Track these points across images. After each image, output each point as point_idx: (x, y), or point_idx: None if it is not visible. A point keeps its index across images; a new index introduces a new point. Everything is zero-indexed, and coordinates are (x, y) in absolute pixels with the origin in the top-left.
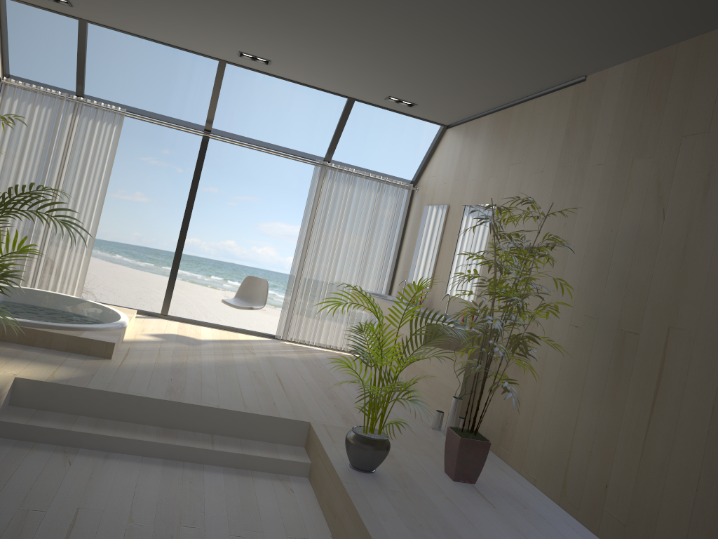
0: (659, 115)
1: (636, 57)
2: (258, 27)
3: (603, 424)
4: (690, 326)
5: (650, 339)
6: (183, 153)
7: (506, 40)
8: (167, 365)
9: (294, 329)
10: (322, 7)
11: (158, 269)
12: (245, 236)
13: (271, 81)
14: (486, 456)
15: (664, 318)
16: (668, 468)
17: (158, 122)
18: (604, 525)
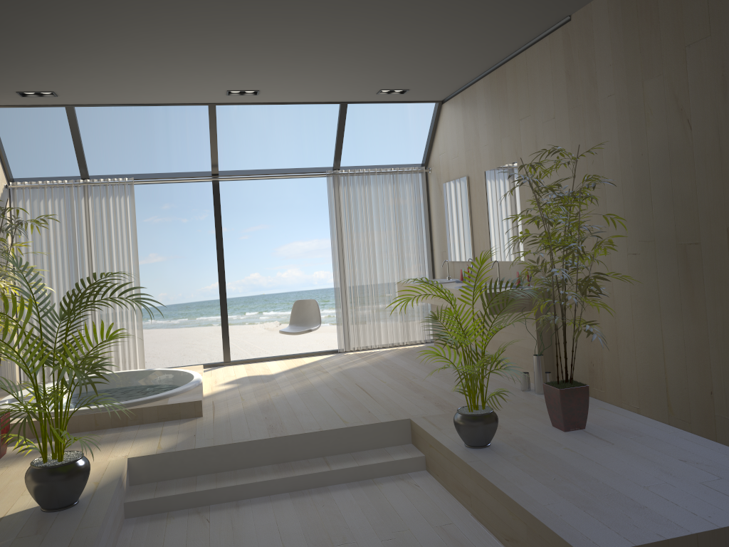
0: (656, 33)
1: None
2: (243, 63)
3: (690, 337)
4: None
5: (712, 244)
6: (183, 203)
7: (487, 5)
8: (255, 406)
9: (354, 338)
10: (303, 26)
11: (193, 322)
12: (266, 265)
13: (245, 108)
14: (588, 400)
15: (720, 222)
16: None
17: (166, 181)
18: (720, 429)
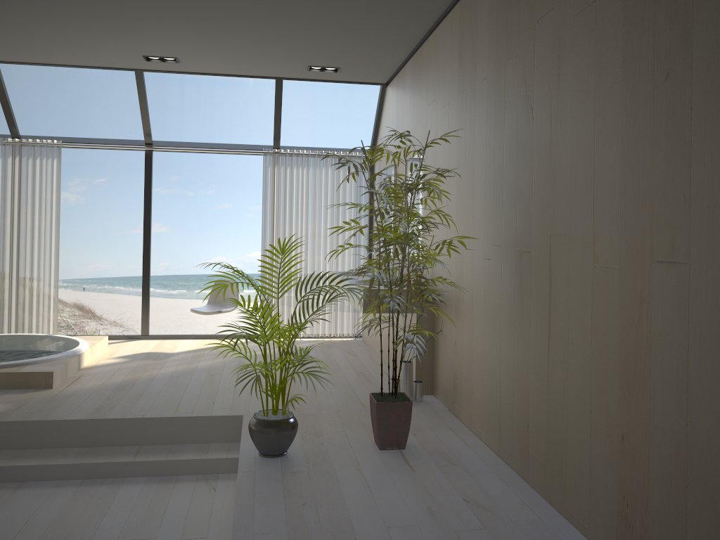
0: (517, 6)
1: None
2: (135, 24)
3: (518, 359)
4: (565, 230)
5: (539, 254)
6: (191, 176)
7: None
8: (114, 384)
9: None
10: None
11: (191, 294)
12: None
13: (261, 86)
14: (410, 417)
15: (546, 228)
16: (568, 394)
17: (95, 146)
18: (531, 469)
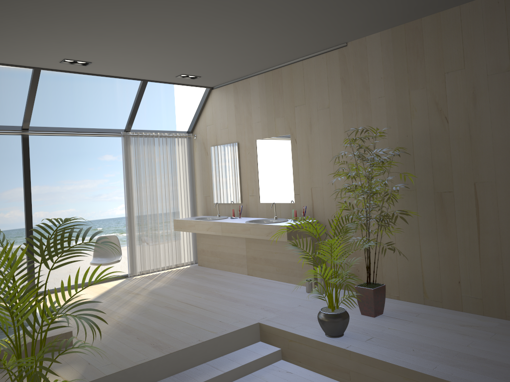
0: (421, 62)
1: (388, 28)
2: (105, 38)
3: (443, 249)
4: (490, 179)
5: (462, 192)
6: None
7: (313, 27)
8: (113, 329)
9: (141, 264)
10: (185, 18)
11: None
12: None
13: None
14: (385, 294)
15: (469, 179)
16: (502, 258)
17: None
18: (465, 304)
